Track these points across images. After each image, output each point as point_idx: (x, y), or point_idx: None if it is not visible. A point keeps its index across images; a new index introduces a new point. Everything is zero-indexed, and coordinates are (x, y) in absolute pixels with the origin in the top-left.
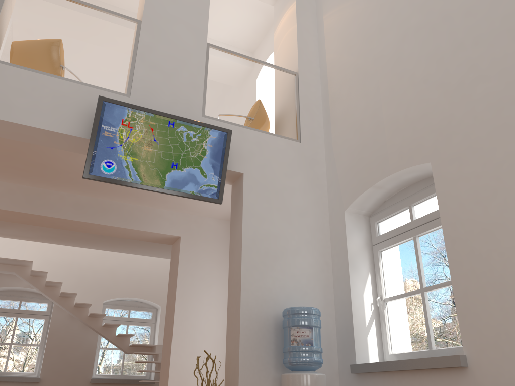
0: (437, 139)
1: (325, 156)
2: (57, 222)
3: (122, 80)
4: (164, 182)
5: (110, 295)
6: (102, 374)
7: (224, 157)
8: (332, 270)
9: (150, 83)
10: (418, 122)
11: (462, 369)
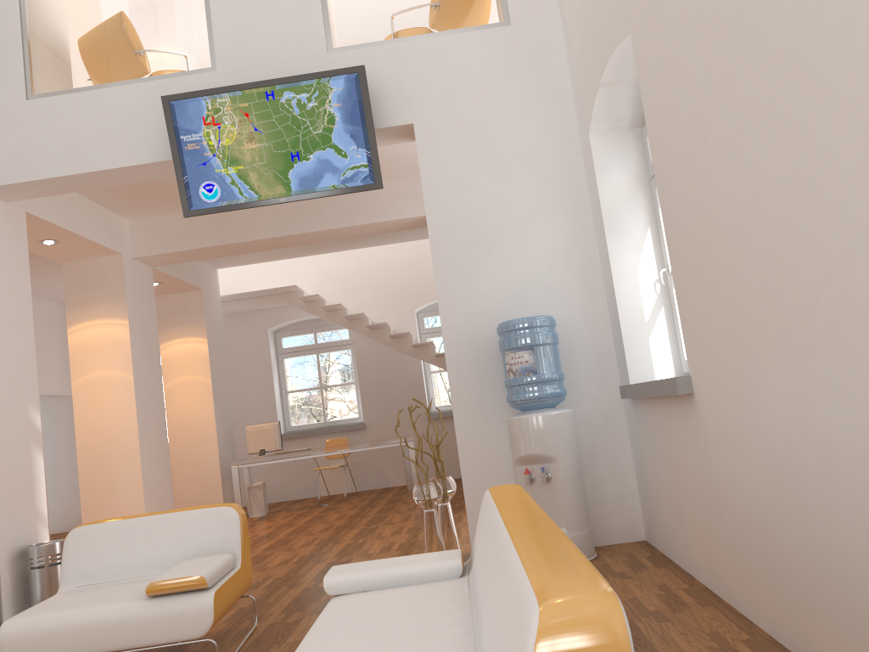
0: None
1: (562, 31)
2: (265, 243)
3: (200, 47)
4: (289, 186)
5: (421, 300)
6: (444, 405)
7: (364, 115)
8: (595, 236)
9: (239, 33)
10: None
11: (690, 396)
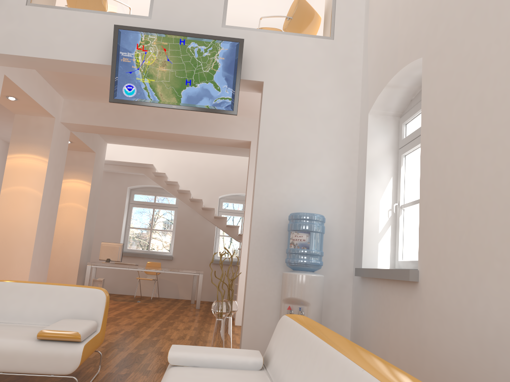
0: (429, 28)
1: (363, 51)
2: (145, 134)
3: (144, 3)
4: (179, 99)
5: (224, 191)
6: (223, 257)
7: (237, 68)
8: (357, 175)
9: (170, 1)
10: (420, 7)
11: (415, 283)
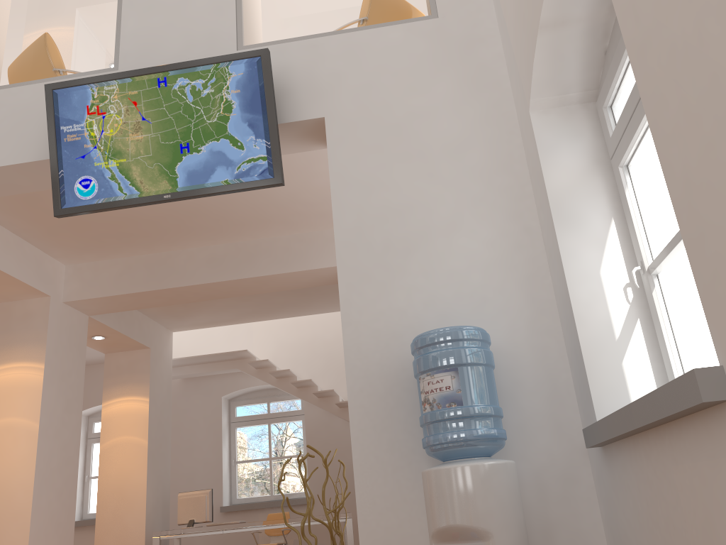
0: None
1: (497, 21)
2: (198, 291)
3: (106, 49)
4: (175, 181)
5: None
6: None
7: (266, 101)
8: (542, 240)
9: (147, 35)
10: None
11: (725, 408)
